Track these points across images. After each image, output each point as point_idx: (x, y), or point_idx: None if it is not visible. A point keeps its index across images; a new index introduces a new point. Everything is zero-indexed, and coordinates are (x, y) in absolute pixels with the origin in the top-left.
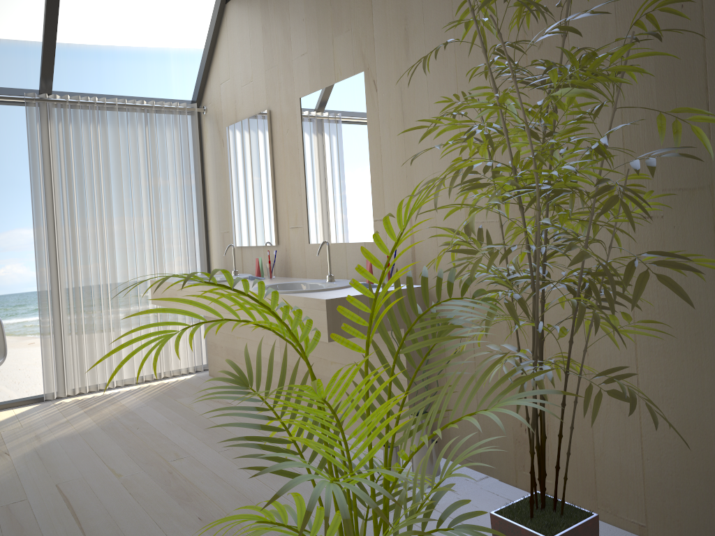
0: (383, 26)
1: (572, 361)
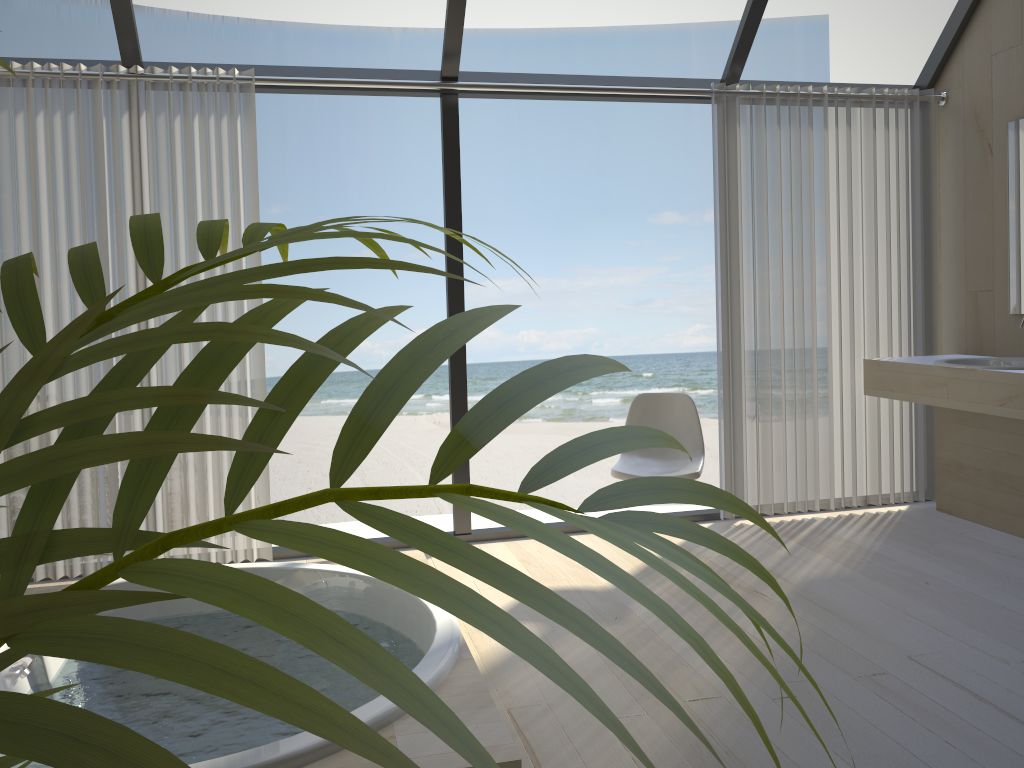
0: None
1: None
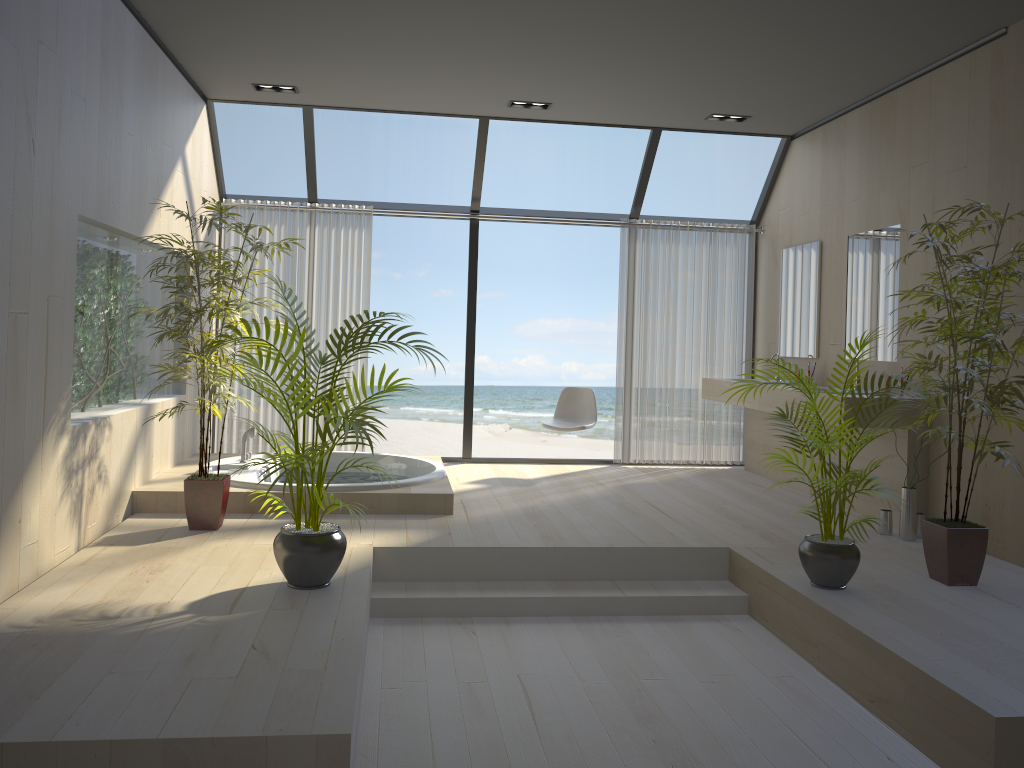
0: (917, 192)
1: (988, 441)
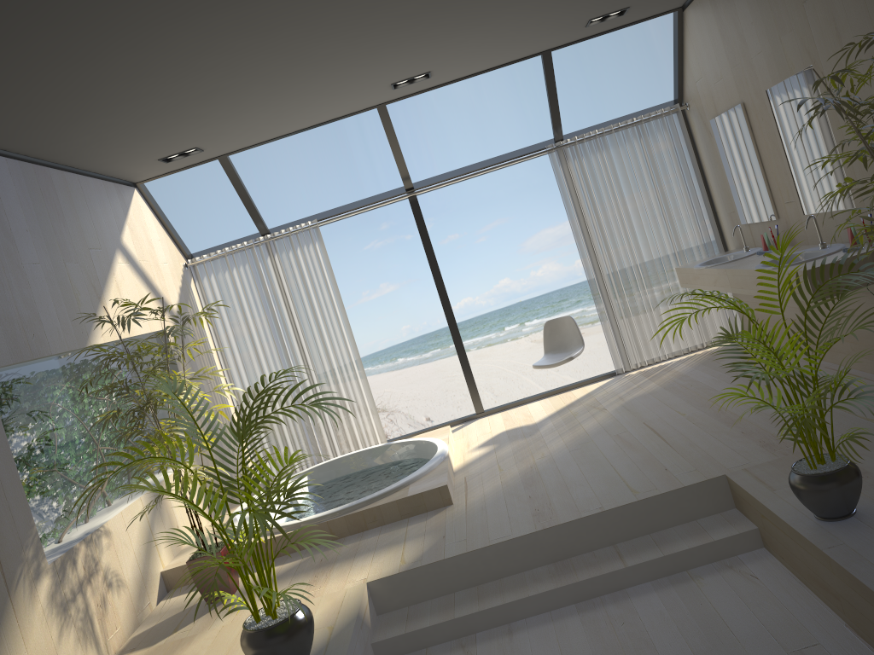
0: (818, 26)
1: None
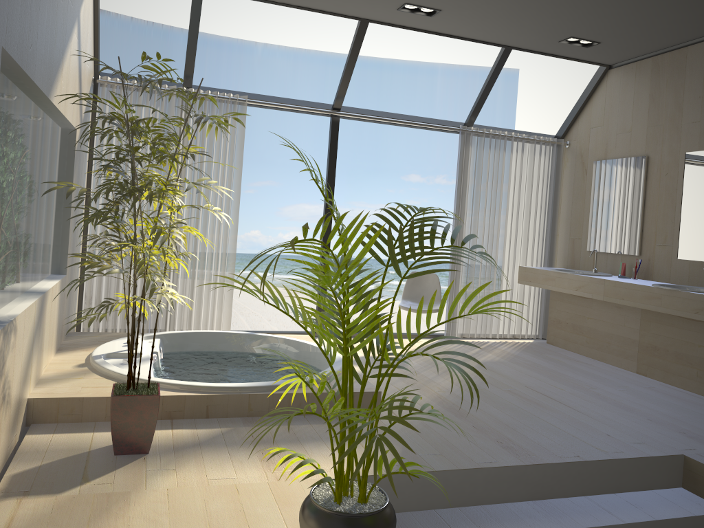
0: None
1: None
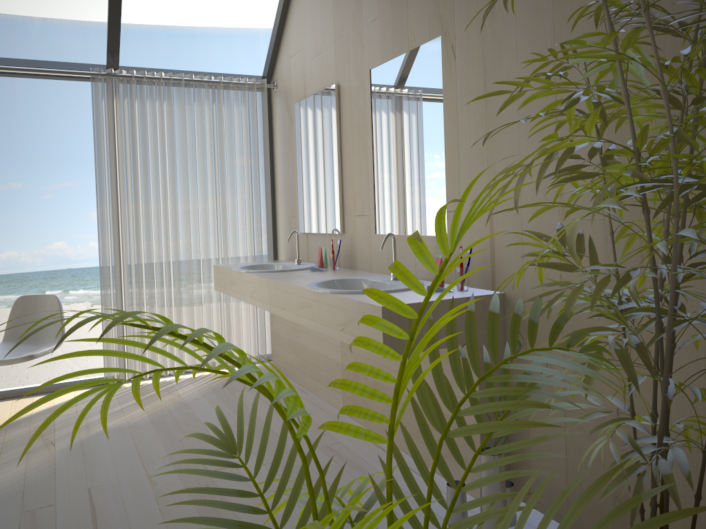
0: None
1: None
